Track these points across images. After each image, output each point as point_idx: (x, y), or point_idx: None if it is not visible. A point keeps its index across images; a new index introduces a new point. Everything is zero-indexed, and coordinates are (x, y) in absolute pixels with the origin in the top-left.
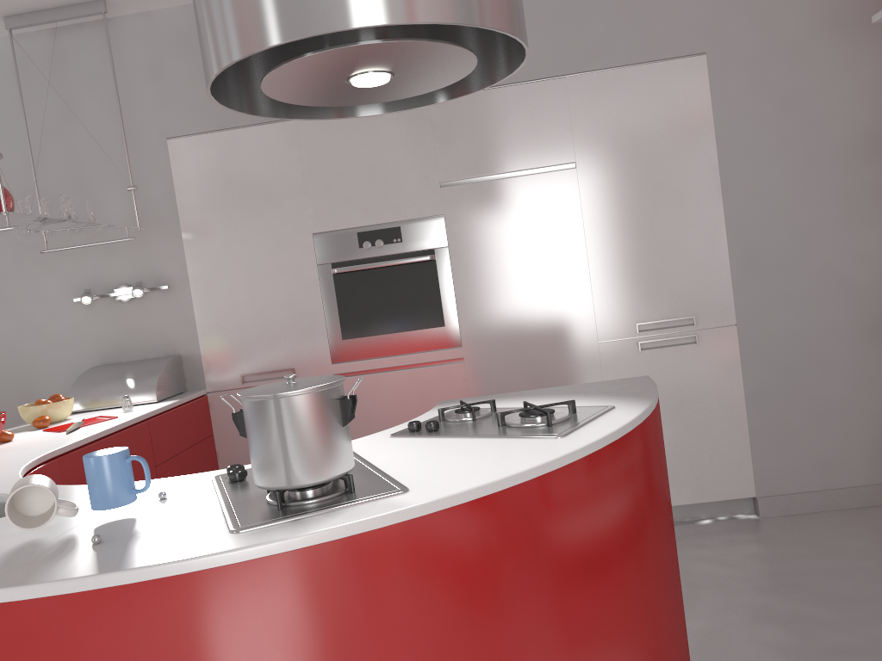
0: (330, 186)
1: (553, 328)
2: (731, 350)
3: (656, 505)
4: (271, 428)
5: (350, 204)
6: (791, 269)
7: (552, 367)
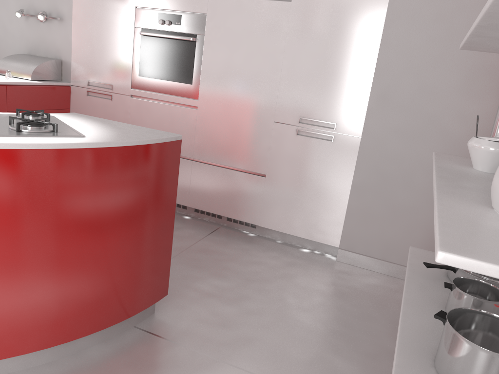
0: None
1: (250, 104)
2: (352, 153)
3: (82, 203)
4: None
5: None
6: (409, 111)
7: (244, 129)
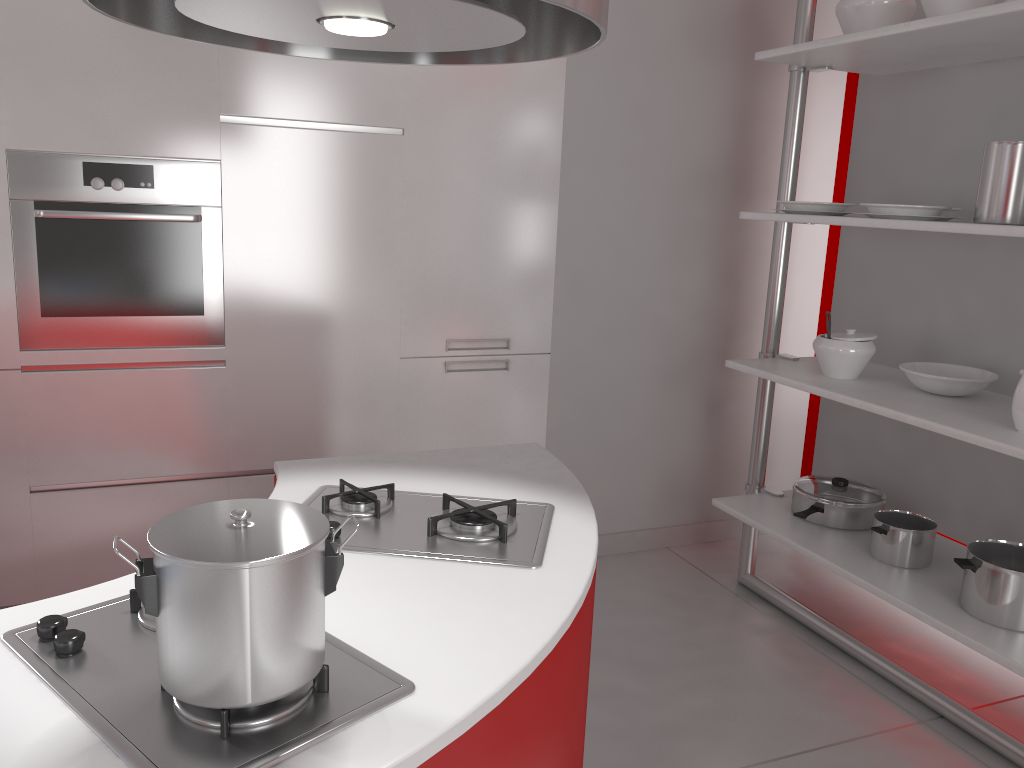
0: (44, 82)
1: (348, 334)
2: (541, 381)
3: None
4: (232, 614)
5: (75, 117)
6: (611, 300)
7: (341, 383)
